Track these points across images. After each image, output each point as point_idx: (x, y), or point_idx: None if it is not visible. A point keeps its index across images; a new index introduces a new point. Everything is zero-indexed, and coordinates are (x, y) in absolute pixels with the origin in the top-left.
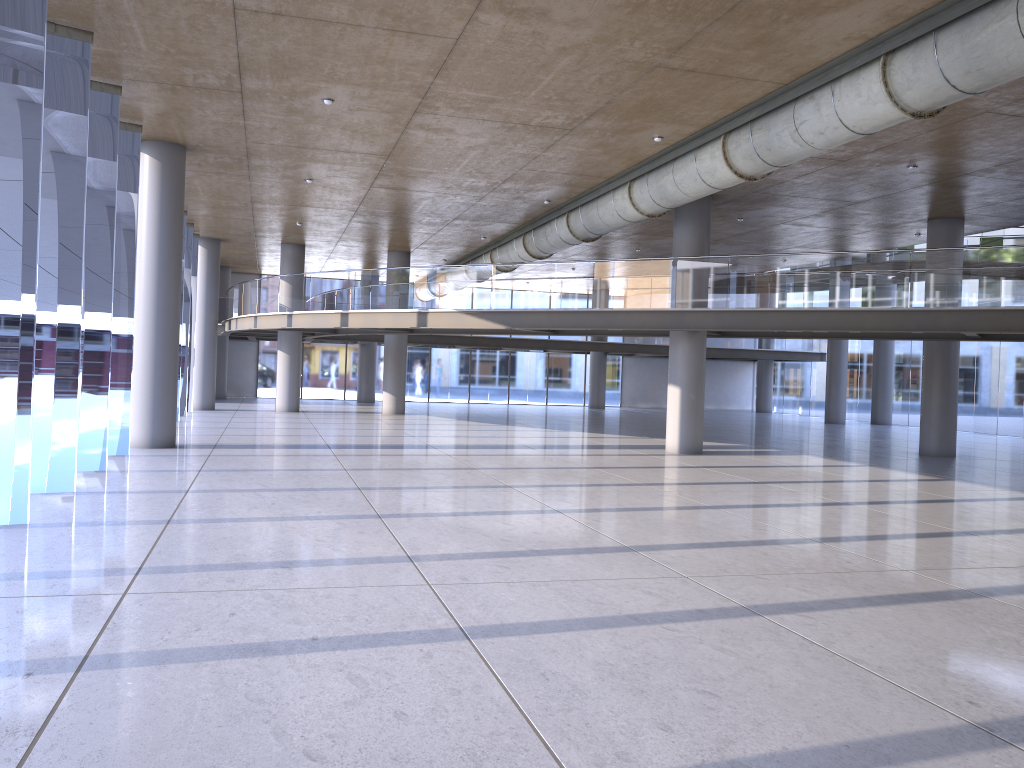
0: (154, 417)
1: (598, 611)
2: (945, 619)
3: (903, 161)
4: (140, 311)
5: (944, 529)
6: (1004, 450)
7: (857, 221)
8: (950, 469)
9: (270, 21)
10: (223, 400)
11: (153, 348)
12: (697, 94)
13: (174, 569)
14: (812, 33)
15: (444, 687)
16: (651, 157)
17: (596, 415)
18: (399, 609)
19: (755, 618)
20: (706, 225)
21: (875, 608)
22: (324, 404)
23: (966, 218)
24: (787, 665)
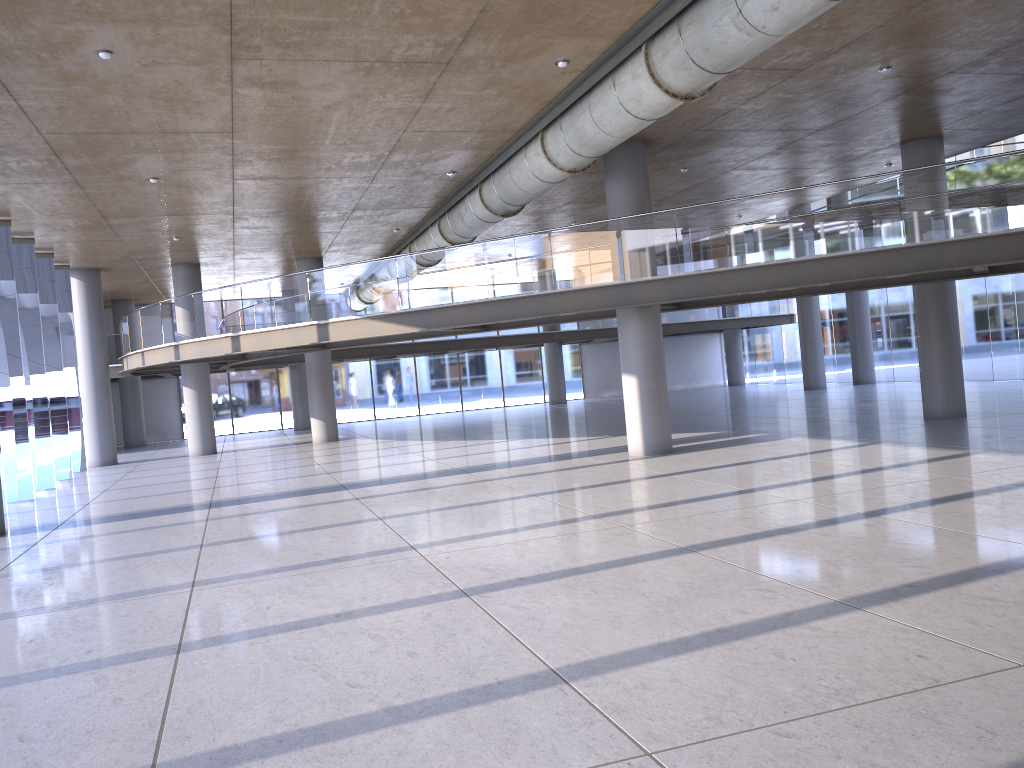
0: None
1: None
2: None
3: (875, 61)
4: None
5: None
6: (1015, 399)
7: (819, 155)
8: (971, 435)
9: None
10: (141, 448)
11: None
12: None
13: None
14: None
15: None
16: (561, 93)
17: (556, 413)
18: None
19: None
20: (643, 177)
21: None
22: (254, 438)
23: (945, 136)
24: None
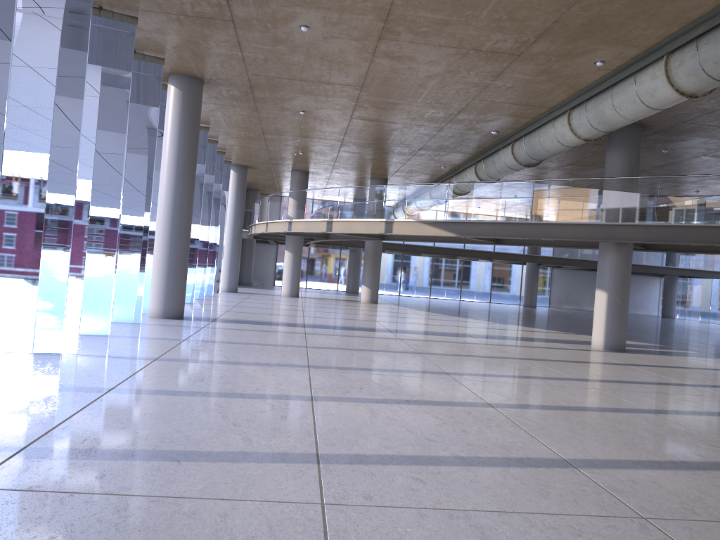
0: (167, 294)
1: None
2: None
3: None
4: (161, 209)
5: None
6: None
7: None
8: None
9: None
10: (249, 286)
11: (169, 239)
12: (645, 8)
13: (56, 453)
14: None
15: None
16: (591, 84)
17: (529, 312)
18: None
19: None
20: (636, 151)
21: None
22: (320, 293)
23: None
24: None
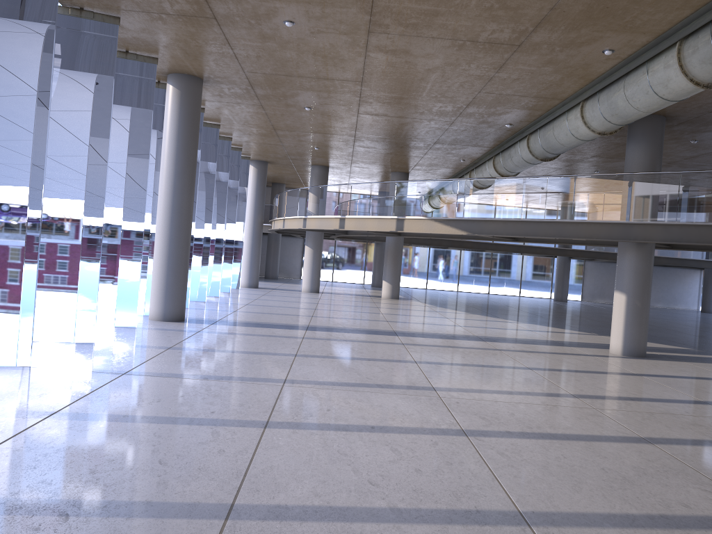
0: (166, 296)
1: None
2: None
3: None
4: (160, 210)
5: None
6: None
7: None
8: None
9: None
10: (274, 280)
11: (167, 240)
12: None
13: None
14: None
15: None
16: (603, 74)
17: (557, 308)
18: None
19: None
20: (659, 144)
21: None
22: (344, 287)
23: None
24: None
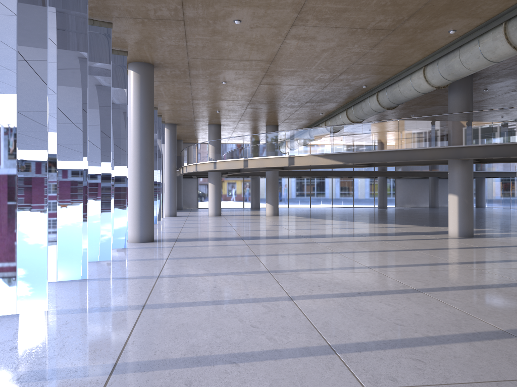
0: (141, 224)
1: None
2: None
3: None
4: (131, 162)
5: None
6: None
7: None
8: None
9: None
10: (181, 210)
11: (139, 183)
12: None
13: (142, 366)
14: None
15: None
16: (442, 47)
17: (385, 212)
18: None
19: None
20: (470, 93)
21: None
22: (233, 211)
23: None
24: None
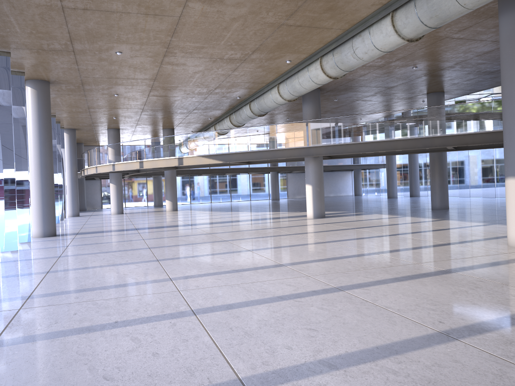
0: (44, 221)
1: (263, 296)
2: (433, 284)
3: (410, 65)
4: (32, 167)
5: (438, 243)
6: (472, 204)
7: (393, 97)
8: (445, 215)
9: (82, 13)
10: (84, 211)
11: (40, 186)
12: (304, 37)
13: (47, 295)
14: (355, 3)
15: (179, 339)
16: (286, 71)
17: (275, 203)
18: (162, 304)
19: (340, 292)
20: (318, 103)
21: (400, 282)
22: (137, 209)
23: (445, 91)
24: (353, 313)
